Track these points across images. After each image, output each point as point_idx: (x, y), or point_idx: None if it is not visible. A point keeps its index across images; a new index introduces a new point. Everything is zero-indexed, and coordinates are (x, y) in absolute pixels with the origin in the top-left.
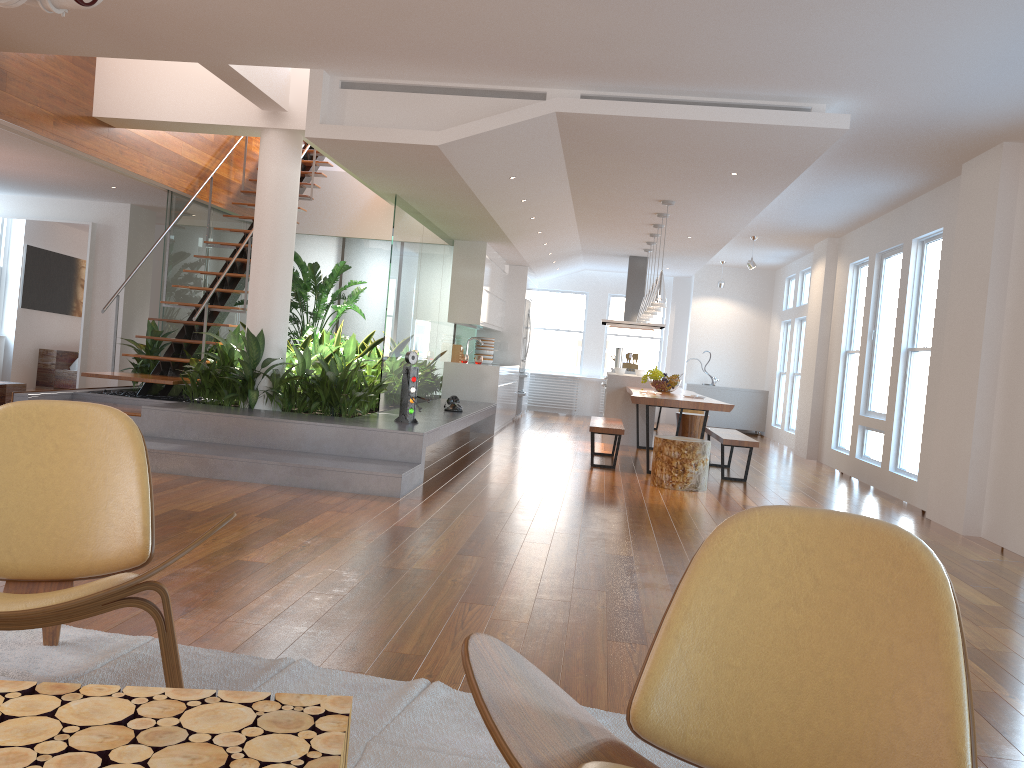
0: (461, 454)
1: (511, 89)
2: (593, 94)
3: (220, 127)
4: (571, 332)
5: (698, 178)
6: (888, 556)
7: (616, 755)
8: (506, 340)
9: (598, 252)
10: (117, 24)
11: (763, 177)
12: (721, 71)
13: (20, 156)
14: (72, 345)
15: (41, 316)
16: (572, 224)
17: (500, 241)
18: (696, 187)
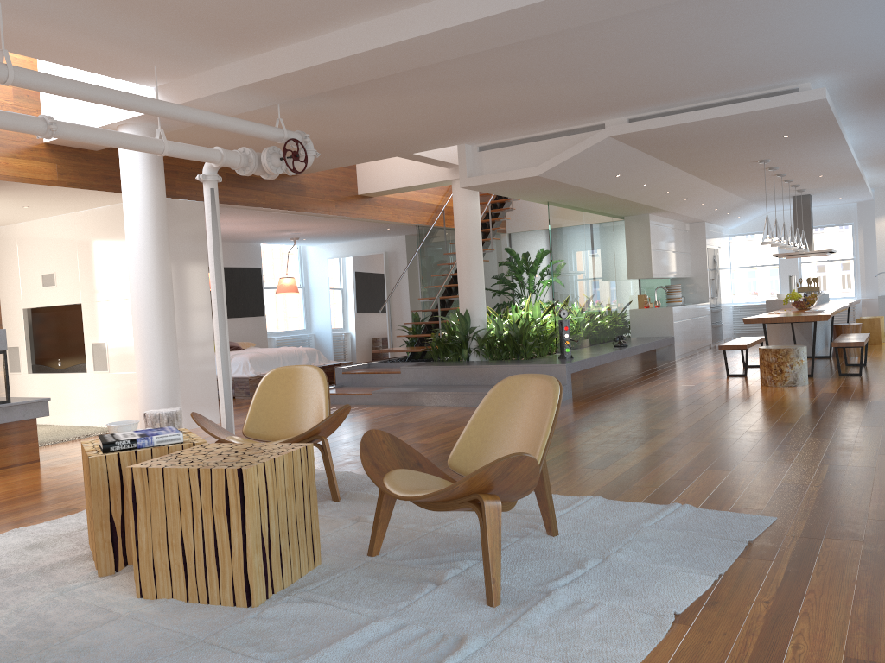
0: (626, 377)
1: (581, 127)
2: (636, 117)
3: (428, 184)
4: (767, 266)
5: (763, 144)
6: (544, 390)
7: (430, 473)
8: (695, 283)
9: (762, 199)
10: (346, 151)
11: (812, 133)
12: (706, 86)
13: (329, 224)
14: (383, 333)
15: (363, 317)
16: (712, 187)
17: (657, 211)
18: (771, 149)
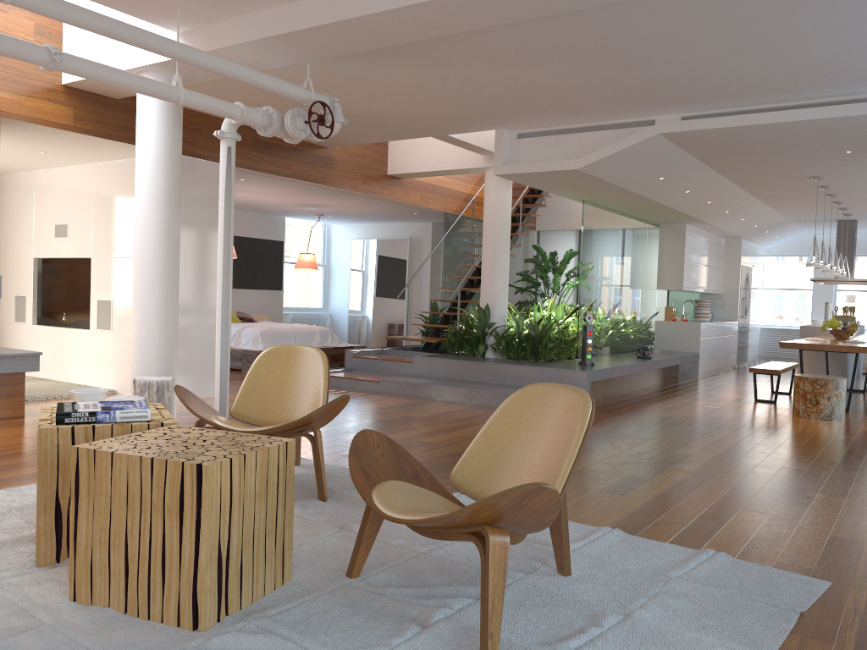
0: (647, 391)
1: (629, 121)
2: (690, 115)
3: (460, 170)
4: (800, 290)
5: (822, 158)
6: (573, 405)
7: (429, 487)
8: (725, 301)
9: (805, 220)
10: (378, 125)
11: None
12: (773, 86)
13: (355, 203)
14: (400, 320)
15: (382, 301)
16: (756, 202)
17: (695, 222)
18: (829, 164)
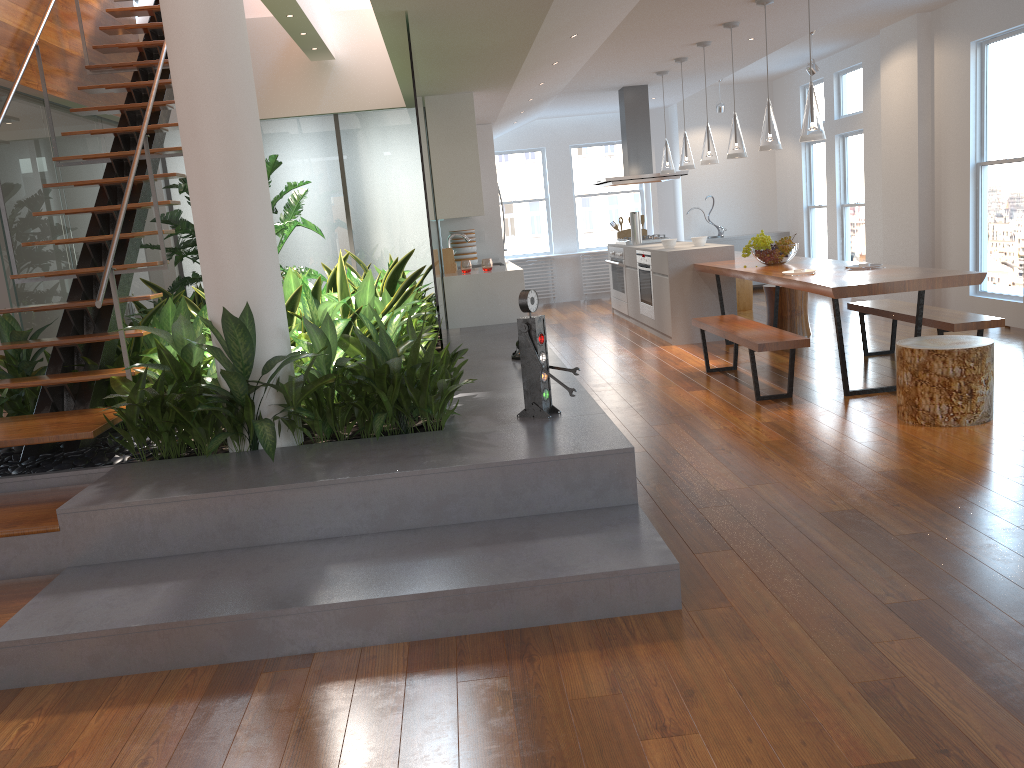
0: None
1: None
2: None
3: None
4: (531, 202)
5: None
6: None
7: None
8: (481, 228)
9: (583, 88)
10: None
11: None
12: None
13: None
14: None
15: None
16: (598, 44)
17: (496, 87)
18: None
